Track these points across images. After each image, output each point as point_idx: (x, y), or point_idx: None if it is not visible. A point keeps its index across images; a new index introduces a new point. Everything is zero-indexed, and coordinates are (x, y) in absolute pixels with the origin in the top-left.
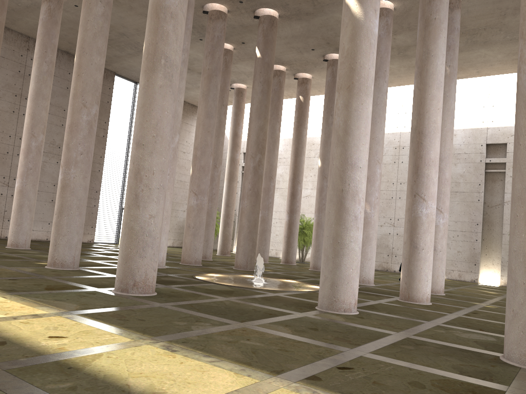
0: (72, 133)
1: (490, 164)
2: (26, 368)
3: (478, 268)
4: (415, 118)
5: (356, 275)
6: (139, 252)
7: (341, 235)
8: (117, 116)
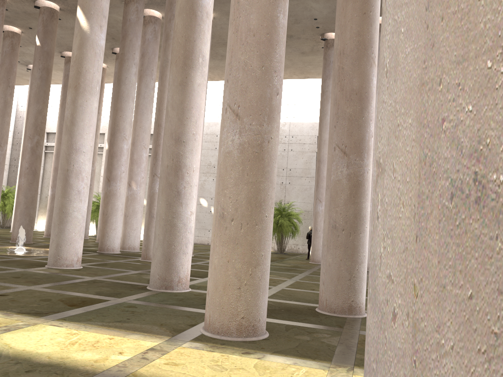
0: None
1: None
2: None
3: None
4: (156, 113)
5: (79, 238)
6: None
7: (65, 206)
8: None
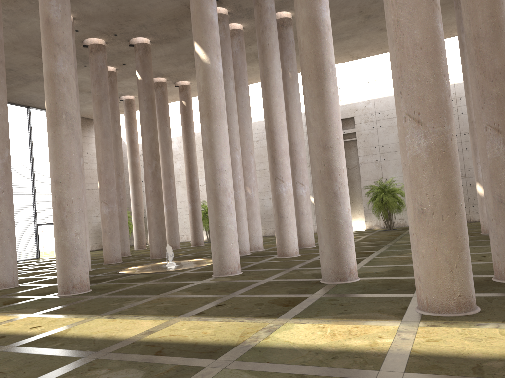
0: None
1: (344, 135)
2: (28, 342)
3: None
4: (266, 121)
5: (235, 247)
6: (73, 262)
7: (220, 221)
8: (16, 141)
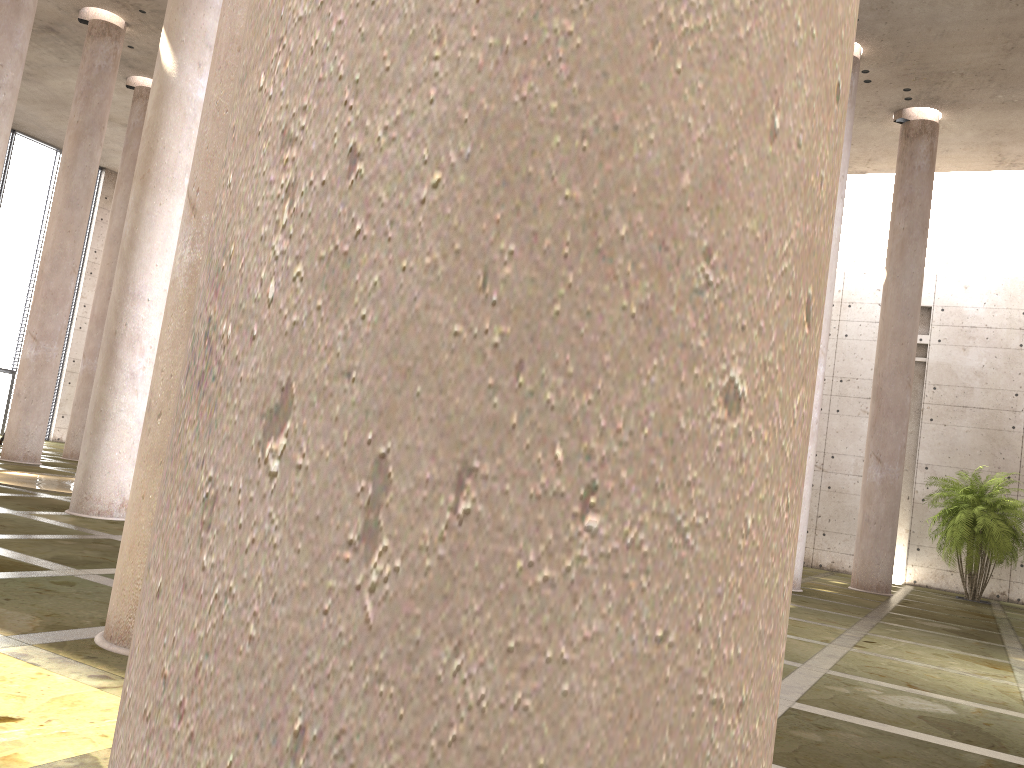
0: None
1: None
2: None
3: None
4: None
5: (127, 462)
6: None
7: (106, 400)
8: None
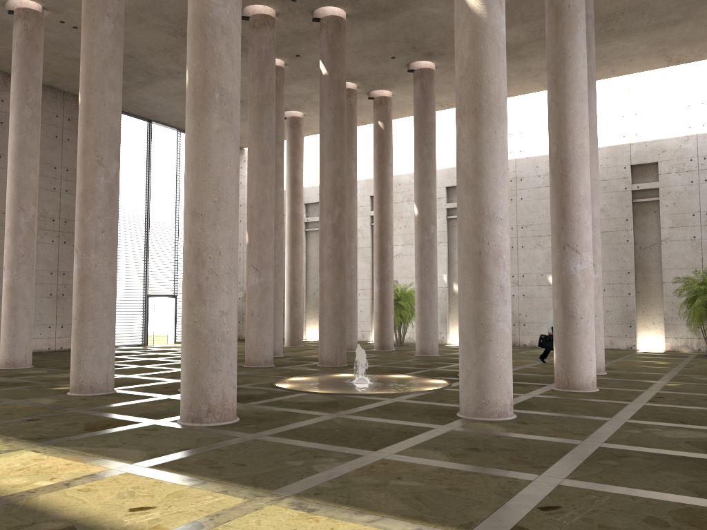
0: (86, 203)
1: (638, 192)
2: None
3: (635, 330)
4: (554, 143)
5: (509, 366)
6: (212, 364)
7: (484, 314)
8: (129, 169)
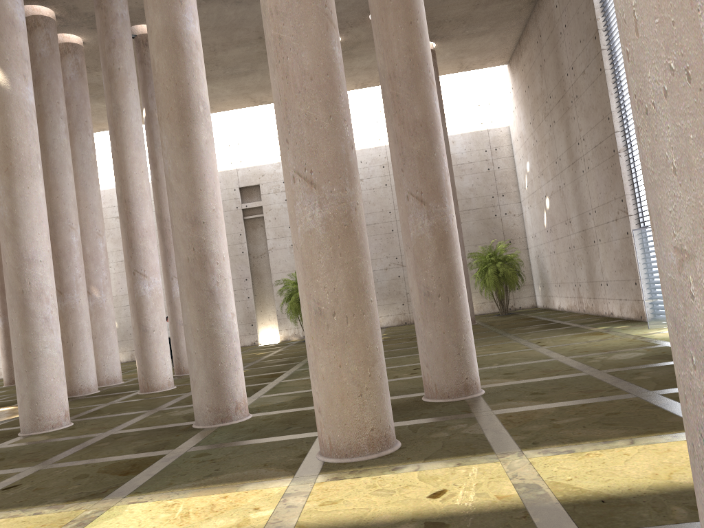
0: None
1: (247, 210)
2: None
3: (256, 327)
4: (118, 185)
5: (60, 384)
6: None
7: (32, 343)
8: None
